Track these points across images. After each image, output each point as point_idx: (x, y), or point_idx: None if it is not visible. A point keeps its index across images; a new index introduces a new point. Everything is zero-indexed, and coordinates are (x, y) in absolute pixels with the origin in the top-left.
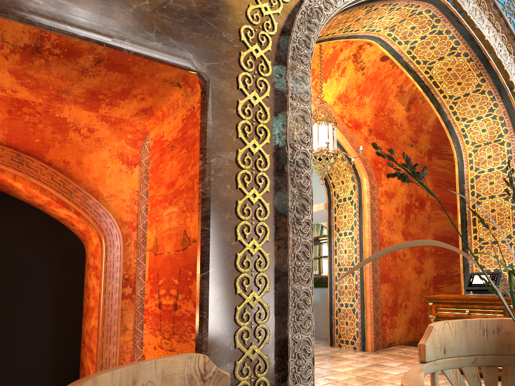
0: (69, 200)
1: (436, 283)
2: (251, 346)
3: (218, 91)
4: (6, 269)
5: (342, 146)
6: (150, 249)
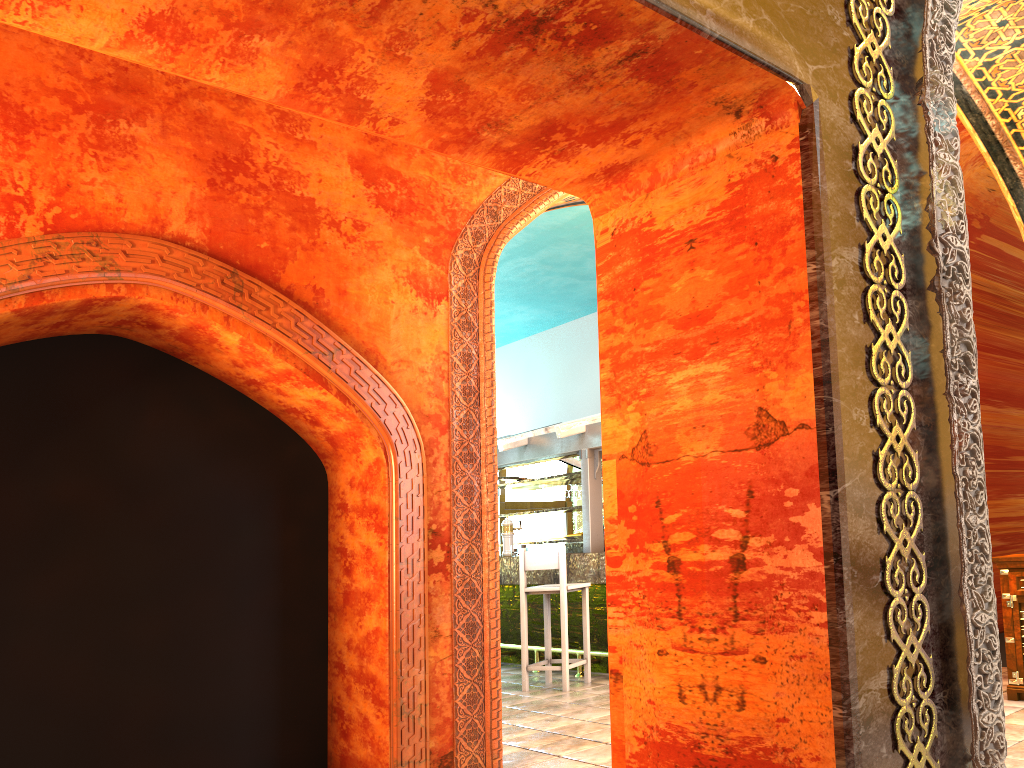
0: (328, 369)
1: None
2: (909, 637)
3: (829, 123)
4: (184, 517)
5: None
6: (619, 454)
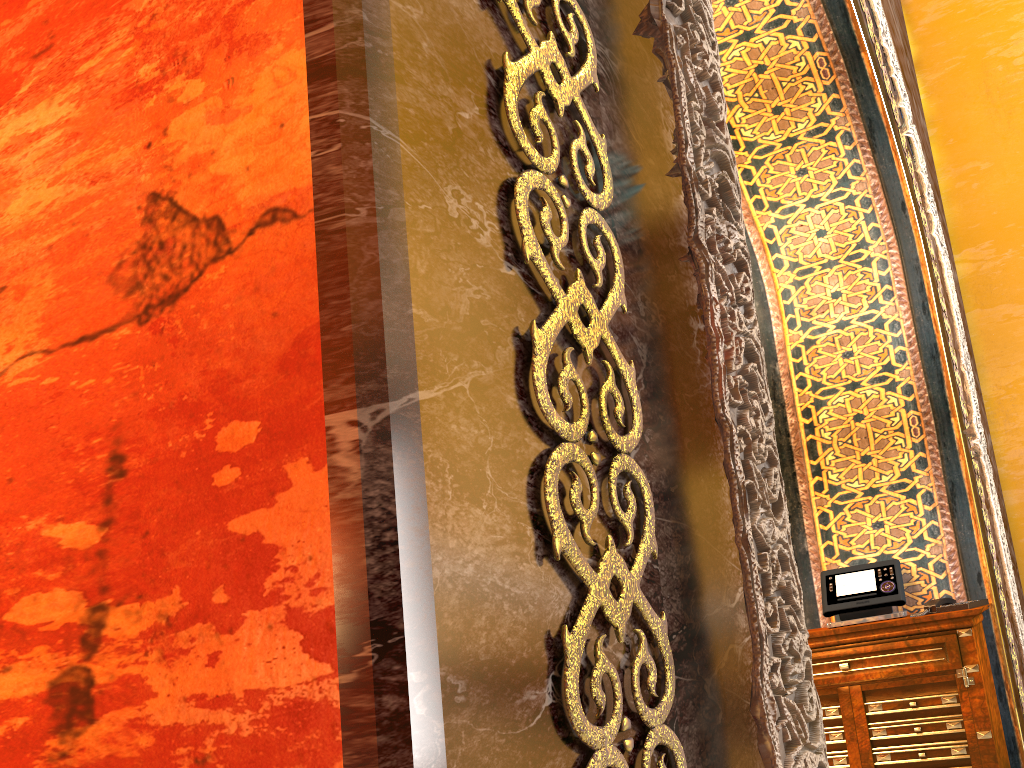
0: None
1: None
2: None
3: None
4: None
5: None
6: None
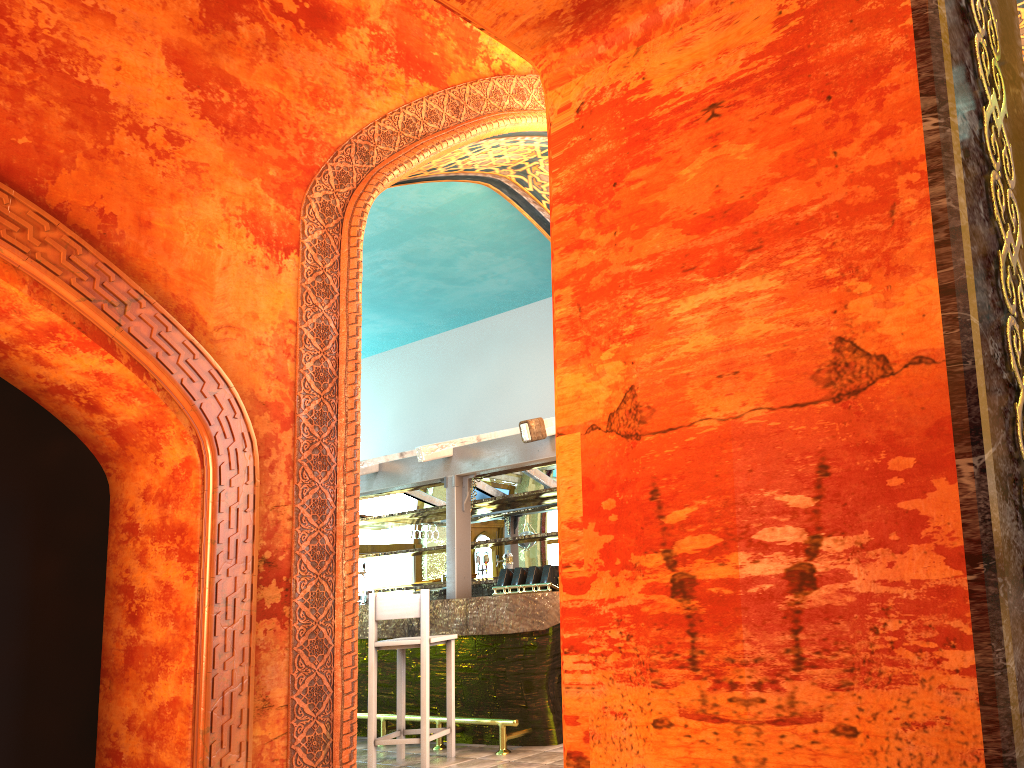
0: (117, 326)
1: None
2: None
3: None
4: None
5: None
6: (587, 424)
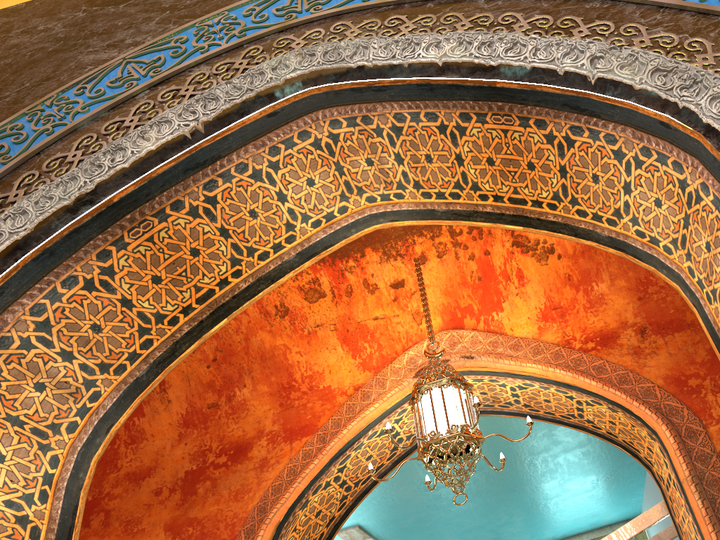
0: None
1: None
2: None
3: None
4: None
5: (588, 390)
6: None
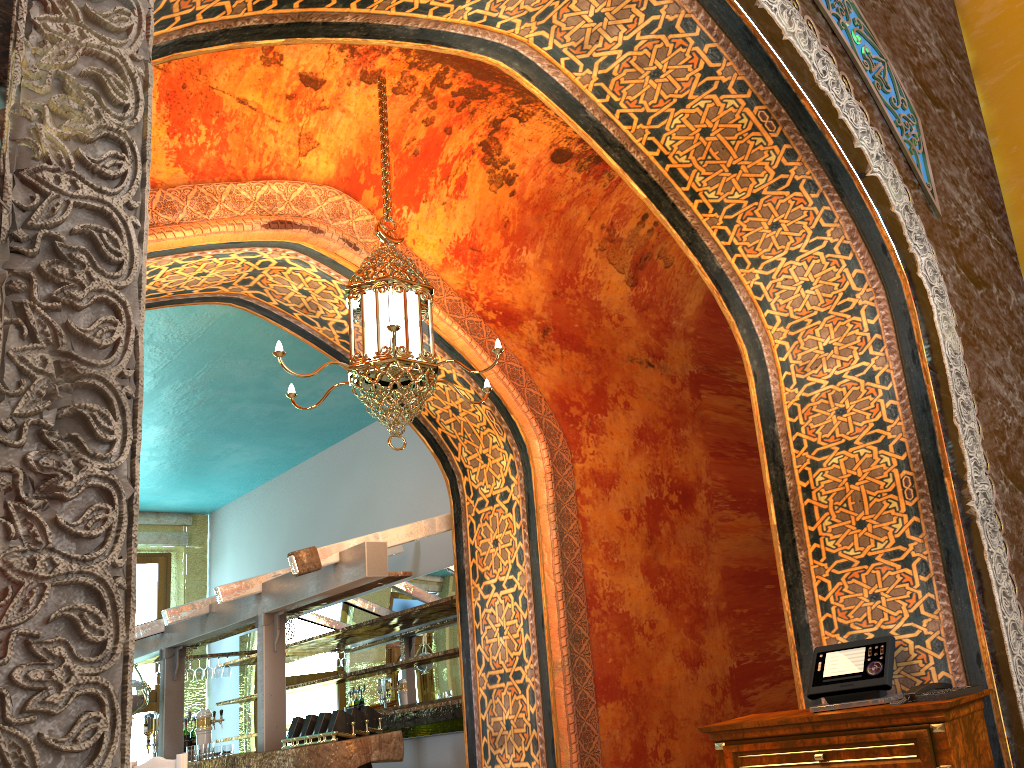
0: None
1: (738, 685)
2: None
3: None
4: None
5: (472, 366)
6: None
